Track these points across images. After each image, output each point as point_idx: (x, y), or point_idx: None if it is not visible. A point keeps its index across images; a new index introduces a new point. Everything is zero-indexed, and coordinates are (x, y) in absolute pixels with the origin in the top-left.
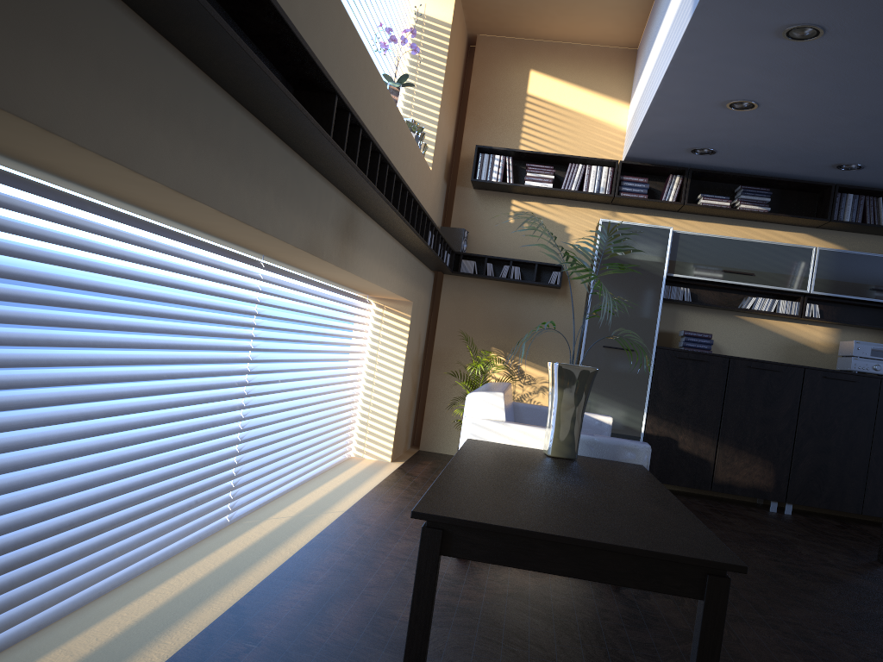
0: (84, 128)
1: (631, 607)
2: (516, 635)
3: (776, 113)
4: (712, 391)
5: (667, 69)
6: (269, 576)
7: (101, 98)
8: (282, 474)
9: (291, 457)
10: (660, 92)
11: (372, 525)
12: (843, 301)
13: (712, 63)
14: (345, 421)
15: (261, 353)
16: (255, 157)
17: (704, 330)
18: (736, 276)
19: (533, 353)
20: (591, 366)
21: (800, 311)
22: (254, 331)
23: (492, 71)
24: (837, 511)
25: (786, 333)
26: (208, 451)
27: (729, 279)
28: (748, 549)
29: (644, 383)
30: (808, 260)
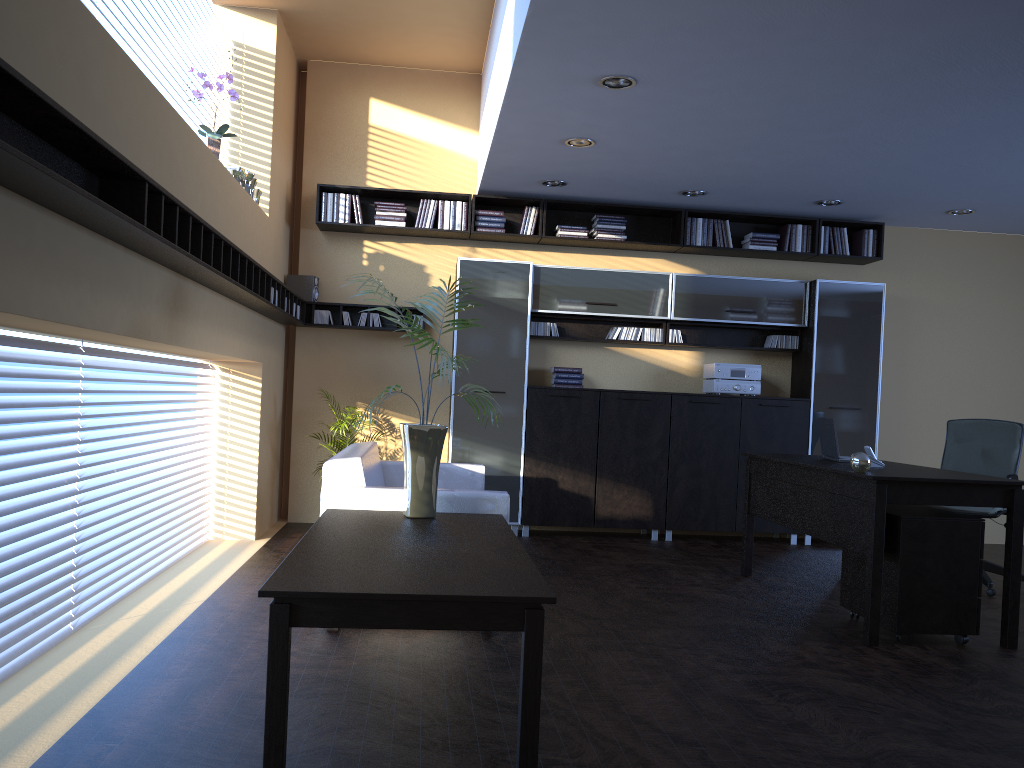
0: None
1: (499, 652)
2: (384, 694)
3: (613, 148)
4: (586, 427)
5: (501, 112)
6: (125, 677)
7: None
8: (129, 570)
9: (137, 550)
10: (498, 132)
11: (236, 610)
12: (703, 324)
13: (542, 107)
14: (198, 502)
15: (91, 444)
16: (65, 254)
17: (575, 364)
18: (600, 307)
19: (402, 404)
20: (464, 413)
21: (664, 338)
22: (81, 421)
23: (329, 100)
24: (716, 531)
25: (654, 360)
26: (41, 557)
27: (594, 311)
28: (621, 581)
29: (519, 425)
30: (666, 287)
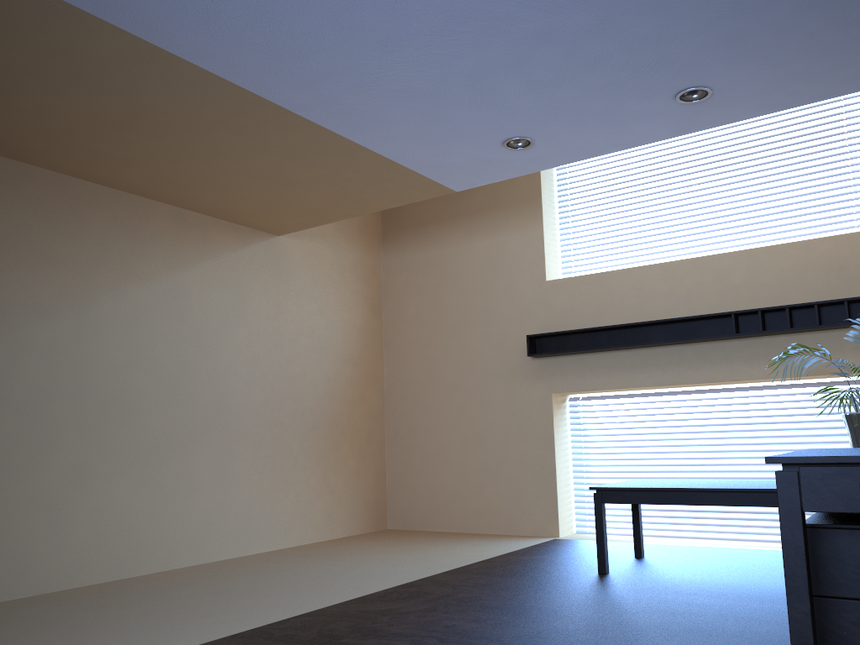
0: (606, 385)
1: None
2: (741, 570)
3: None
4: None
5: None
6: None
7: (610, 376)
8: None
9: None
10: None
11: None
12: None
13: None
14: None
15: None
16: (714, 355)
17: None
18: None
19: None
20: None
21: None
22: None
23: None
24: None
25: None
26: None
27: None
28: None
29: None
30: None
